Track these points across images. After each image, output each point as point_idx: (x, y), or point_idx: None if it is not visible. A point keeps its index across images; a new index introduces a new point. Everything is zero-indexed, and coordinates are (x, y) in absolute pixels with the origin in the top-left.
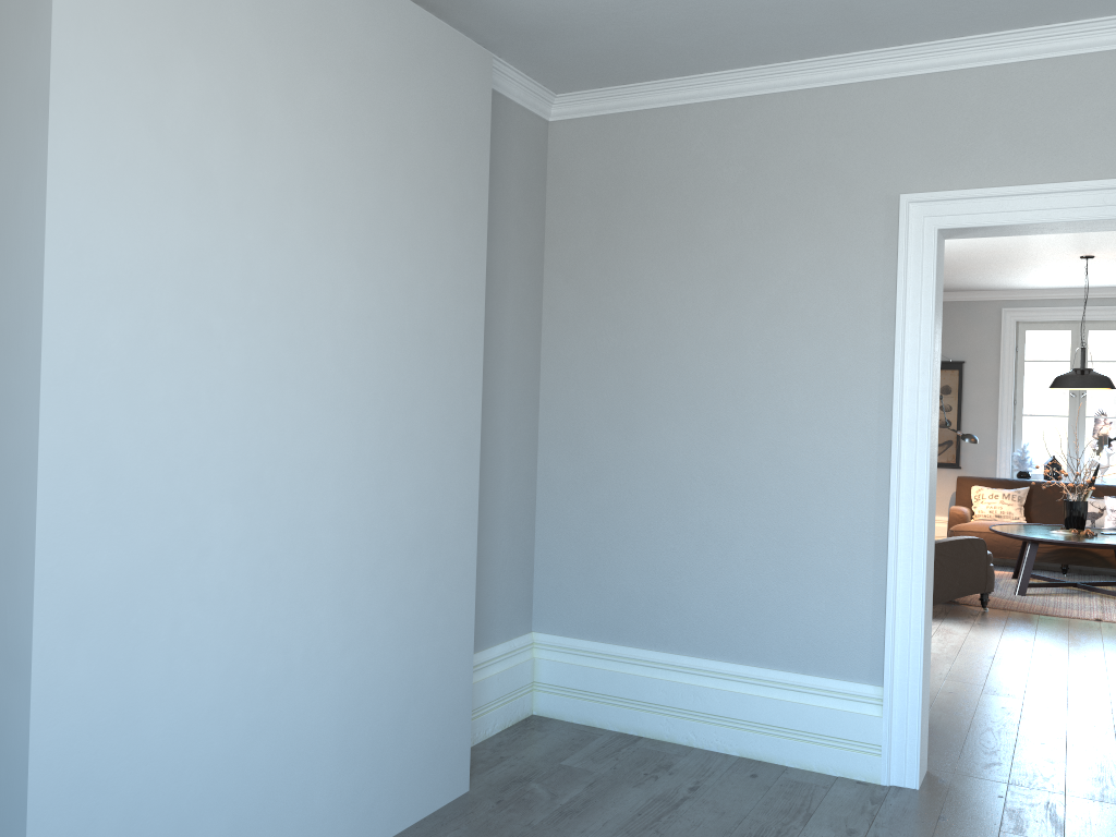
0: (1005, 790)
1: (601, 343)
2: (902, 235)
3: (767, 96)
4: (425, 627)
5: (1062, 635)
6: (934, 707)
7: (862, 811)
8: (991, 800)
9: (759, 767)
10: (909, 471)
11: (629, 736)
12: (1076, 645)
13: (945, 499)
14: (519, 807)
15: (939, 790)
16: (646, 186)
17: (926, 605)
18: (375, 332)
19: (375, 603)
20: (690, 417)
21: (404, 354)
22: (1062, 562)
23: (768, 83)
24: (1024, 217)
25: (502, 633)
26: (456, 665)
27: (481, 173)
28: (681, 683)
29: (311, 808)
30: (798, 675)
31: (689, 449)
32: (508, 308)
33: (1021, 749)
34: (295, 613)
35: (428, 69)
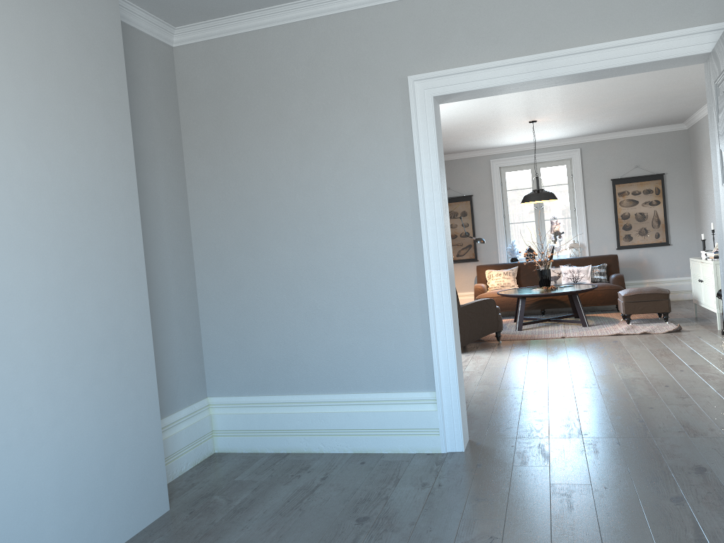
0: (515, 442)
1: (229, 195)
2: (412, 102)
3: (317, 19)
4: (119, 401)
5: (543, 349)
6: (472, 402)
7: (431, 470)
8: (507, 449)
9: (366, 457)
10: (434, 252)
11: (281, 454)
12: (551, 353)
13: (471, 281)
14: (205, 513)
15: (477, 449)
16: (246, 86)
17: (455, 335)
18: (48, 194)
19: (75, 388)
20: (294, 237)
21: (75, 209)
22: (541, 308)
23: (317, 10)
24: (483, 84)
25: (185, 401)
26: (147, 424)
27: (120, 79)
28: (310, 413)
29: (42, 541)
30: (383, 393)
31: (296, 258)
32: (159, 177)
33: (523, 416)
34: (8, 402)
35: (66, 2)
